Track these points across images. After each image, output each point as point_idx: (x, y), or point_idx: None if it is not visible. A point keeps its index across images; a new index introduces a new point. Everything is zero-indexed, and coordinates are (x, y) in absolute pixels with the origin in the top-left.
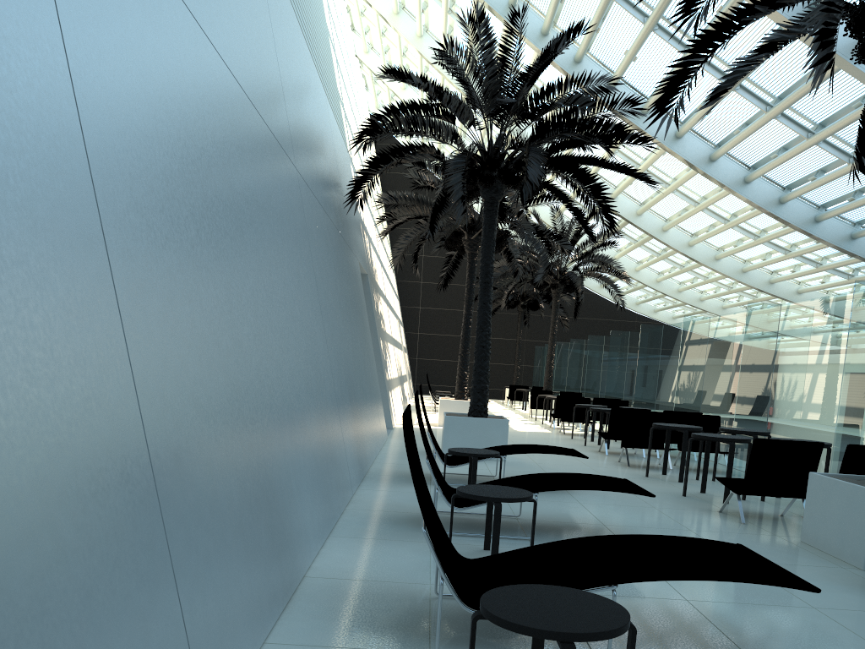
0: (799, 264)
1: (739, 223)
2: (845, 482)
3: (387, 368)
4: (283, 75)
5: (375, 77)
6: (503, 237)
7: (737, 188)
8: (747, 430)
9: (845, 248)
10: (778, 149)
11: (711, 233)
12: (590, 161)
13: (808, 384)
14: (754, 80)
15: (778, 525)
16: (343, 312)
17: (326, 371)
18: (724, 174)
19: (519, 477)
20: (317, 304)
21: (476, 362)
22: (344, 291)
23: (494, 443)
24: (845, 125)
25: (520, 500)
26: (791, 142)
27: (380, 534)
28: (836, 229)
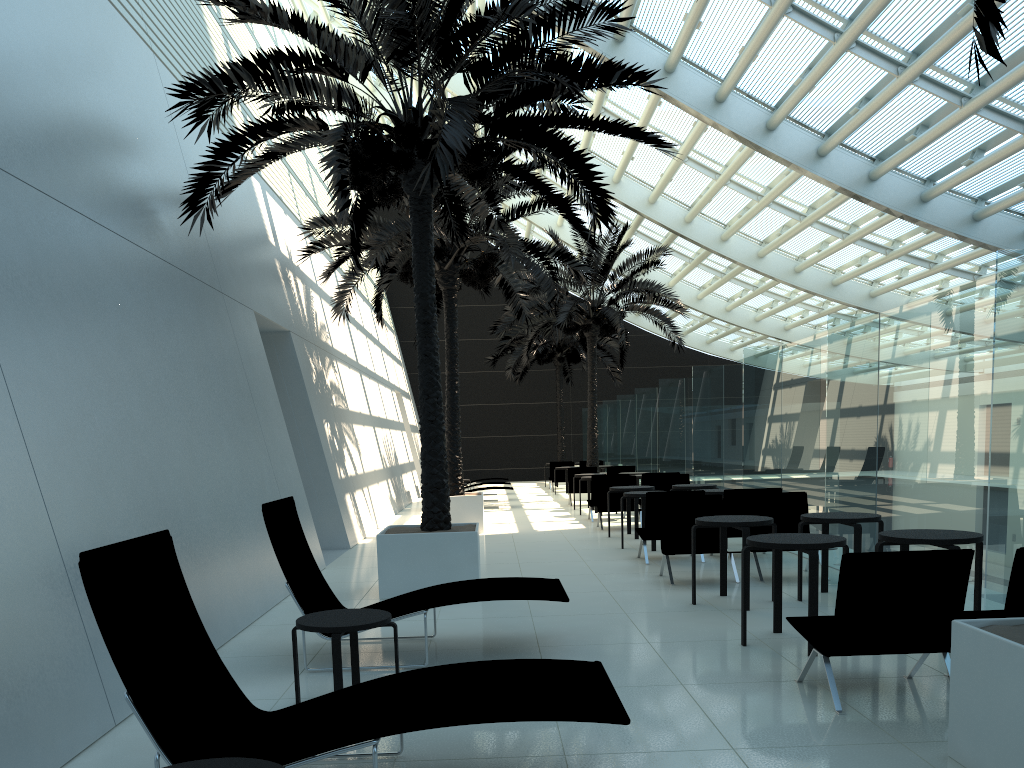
0: (906, 268)
1: (819, 217)
2: None
3: (344, 460)
4: None
5: (224, 22)
6: (488, 263)
7: (808, 164)
8: (844, 517)
9: (966, 234)
10: (859, 101)
11: (785, 236)
12: (566, 121)
13: (934, 435)
14: None
15: (904, 707)
16: (153, 389)
17: (6, 506)
18: (788, 147)
19: (387, 680)
20: None
21: (423, 447)
22: (168, 354)
23: (458, 569)
24: (951, 44)
25: None
26: (875, 87)
27: None
28: (952, 209)
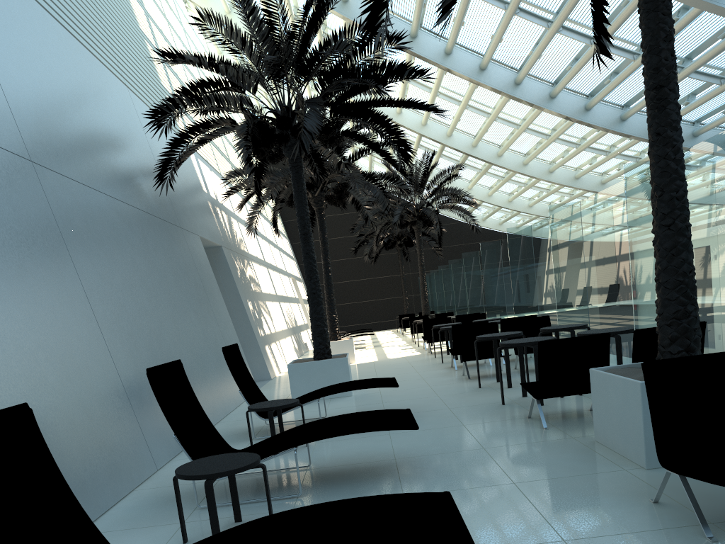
0: (623, 162)
1: (558, 136)
2: (617, 376)
3: (262, 324)
4: (5, 72)
5: (167, 65)
6: (342, 189)
7: (544, 104)
8: (564, 327)
9: None
10: (571, 61)
11: (538, 150)
12: (378, 103)
13: (614, 273)
14: (532, 1)
15: (581, 423)
16: (152, 289)
17: (94, 356)
18: (530, 94)
19: (299, 427)
20: (75, 291)
21: (310, 309)
22: (157, 268)
23: (338, 381)
24: (620, 24)
25: (236, 472)
26: (580, 52)
27: (138, 521)
28: (642, 123)
